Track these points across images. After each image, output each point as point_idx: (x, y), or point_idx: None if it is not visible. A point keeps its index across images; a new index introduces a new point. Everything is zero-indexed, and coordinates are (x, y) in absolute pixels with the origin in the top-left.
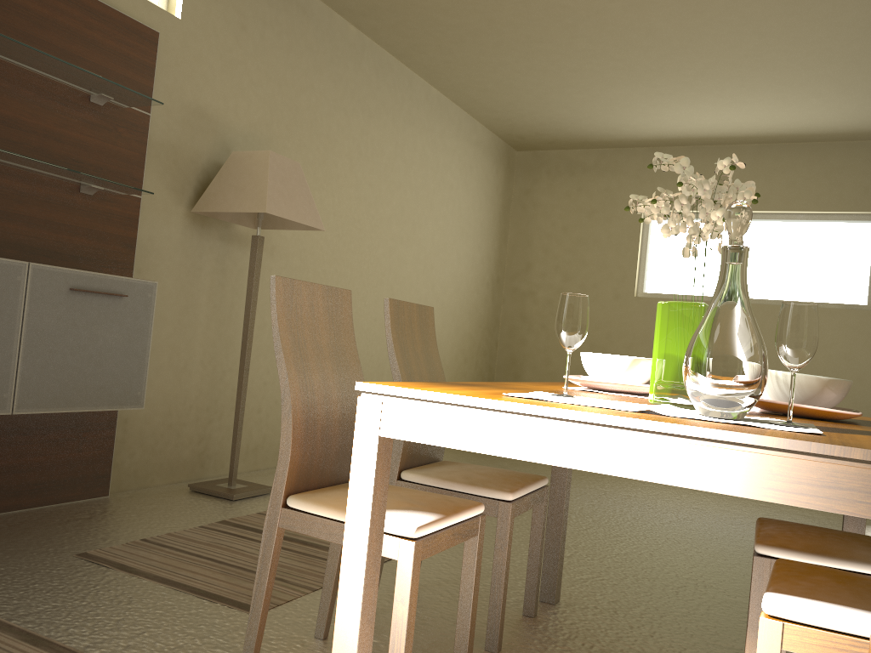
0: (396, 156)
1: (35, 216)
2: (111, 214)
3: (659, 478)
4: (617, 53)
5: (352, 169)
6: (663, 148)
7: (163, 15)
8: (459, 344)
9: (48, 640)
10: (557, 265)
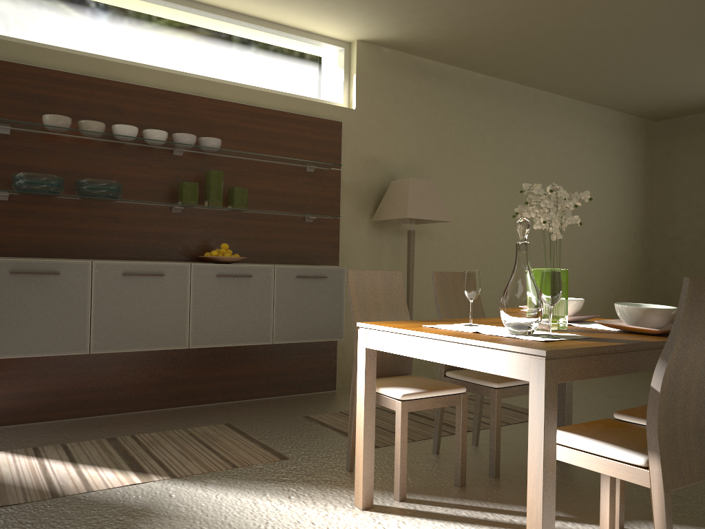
0: (528, 153)
1: (282, 238)
2: (323, 230)
3: (455, 363)
4: (689, 44)
5: (490, 170)
6: None
7: (344, 110)
8: (609, 285)
9: (271, 448)
10: (699, 212)
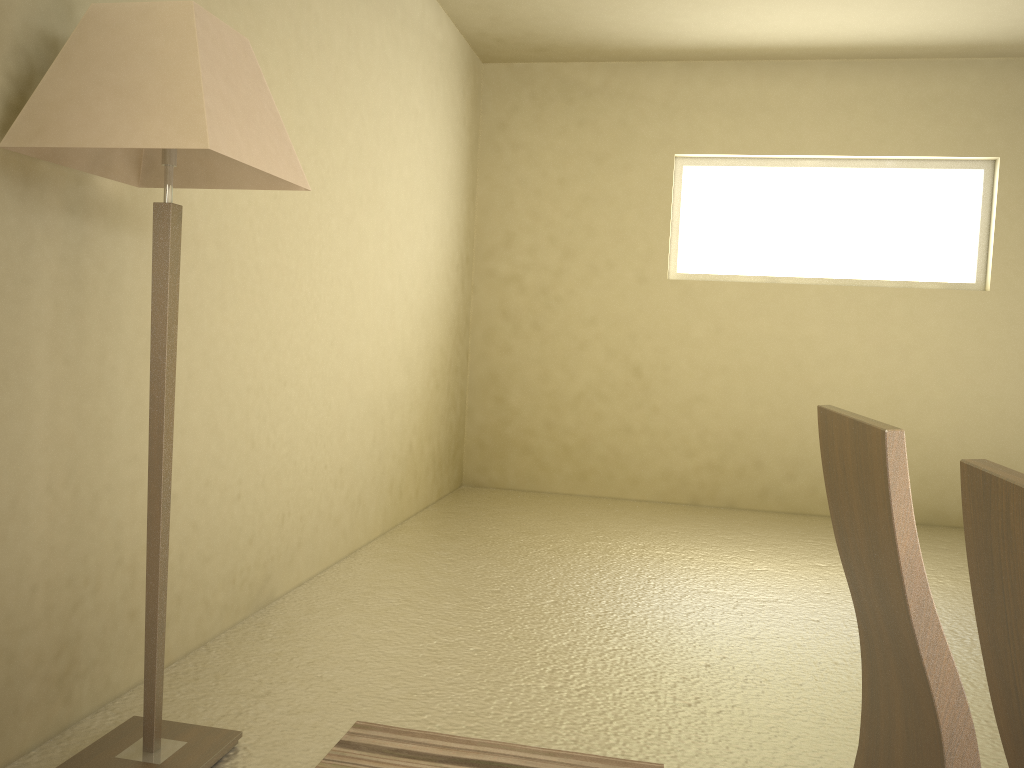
0: (350, 55)
1: None
2: None
3: None
4: None
5: (290, 73)
6: (702, 63)
7: None
8: (430, 363)
9: None
10: (553, 236)
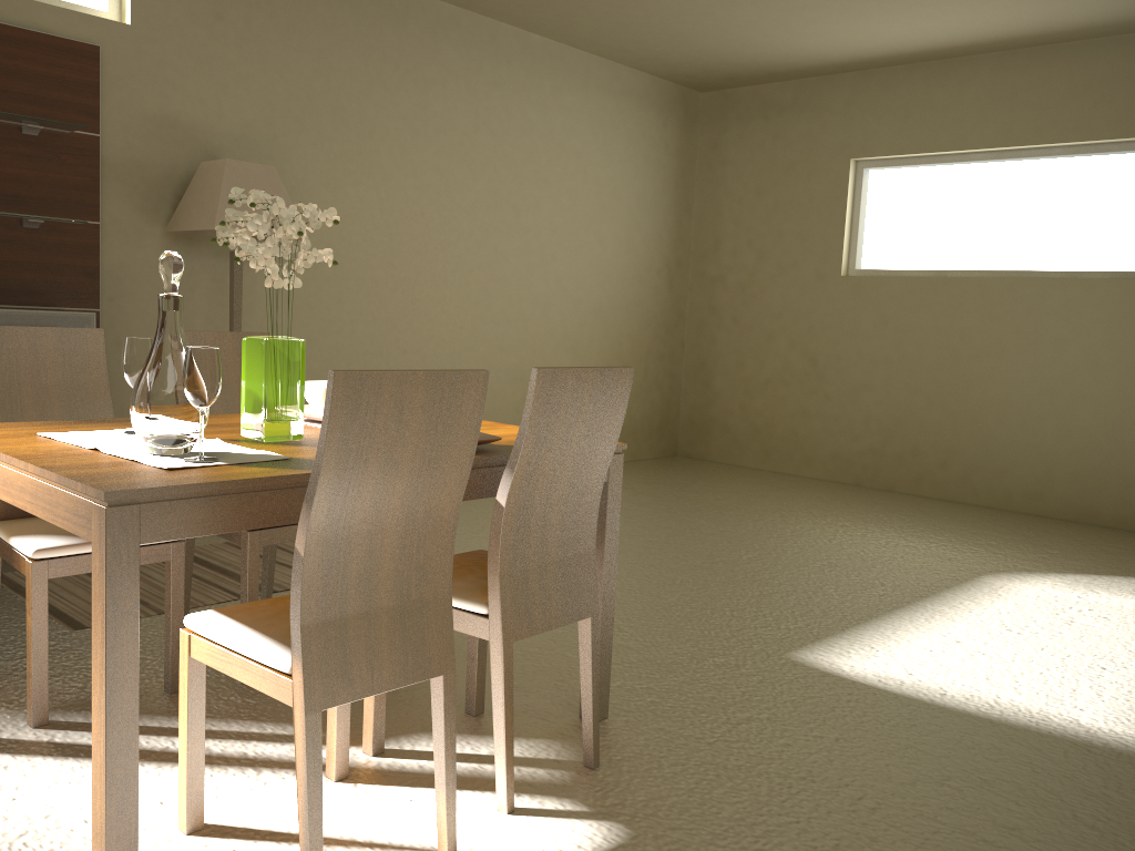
0: (477, 130)
1: None
2: (64, 245)
3: (26, 507)
4: None
5: (405, 155)
6: (877, 70)
7: (107, 25)
8: (612, 348)
9: None
10: (750, 240)
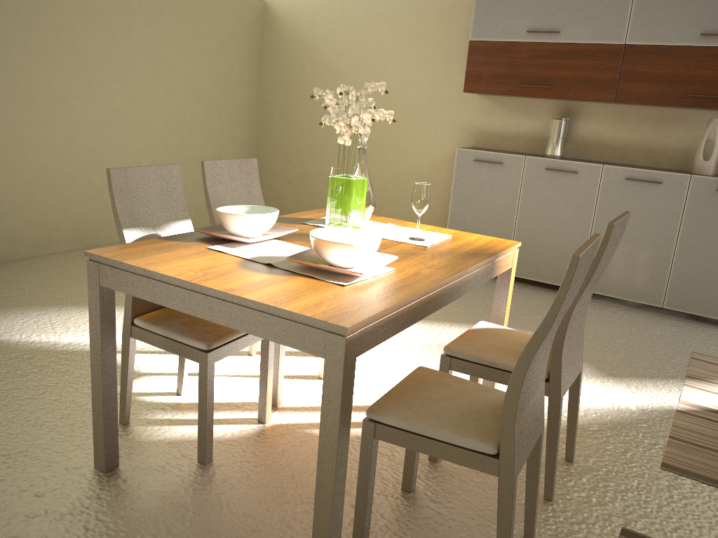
0: None
1: None
2: None
3: None
4: None
5: None
6: None
7: None
8: None
9: (717, 484)
10: None
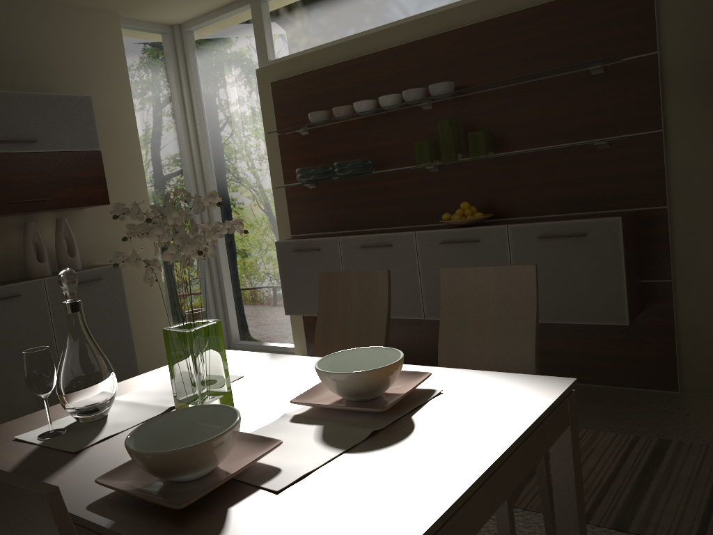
0: None
1: (565, 179)
2: (631, 156)
3: None
4: None
5: None
6: None
7: None
8: None
9: None
10: None
